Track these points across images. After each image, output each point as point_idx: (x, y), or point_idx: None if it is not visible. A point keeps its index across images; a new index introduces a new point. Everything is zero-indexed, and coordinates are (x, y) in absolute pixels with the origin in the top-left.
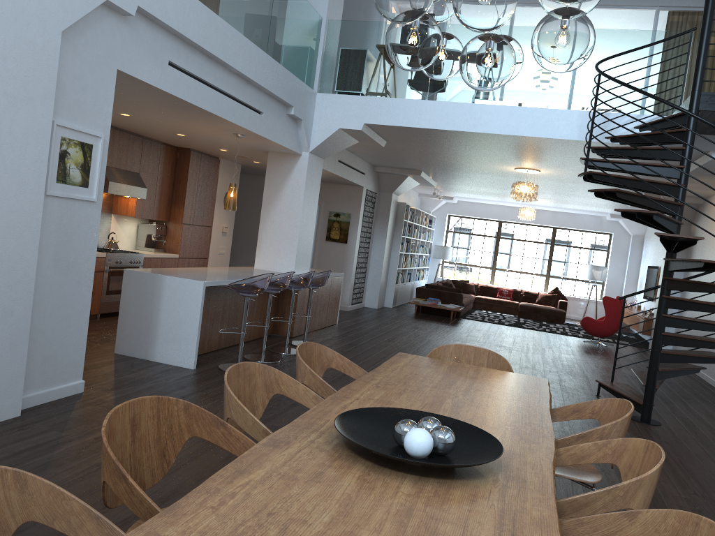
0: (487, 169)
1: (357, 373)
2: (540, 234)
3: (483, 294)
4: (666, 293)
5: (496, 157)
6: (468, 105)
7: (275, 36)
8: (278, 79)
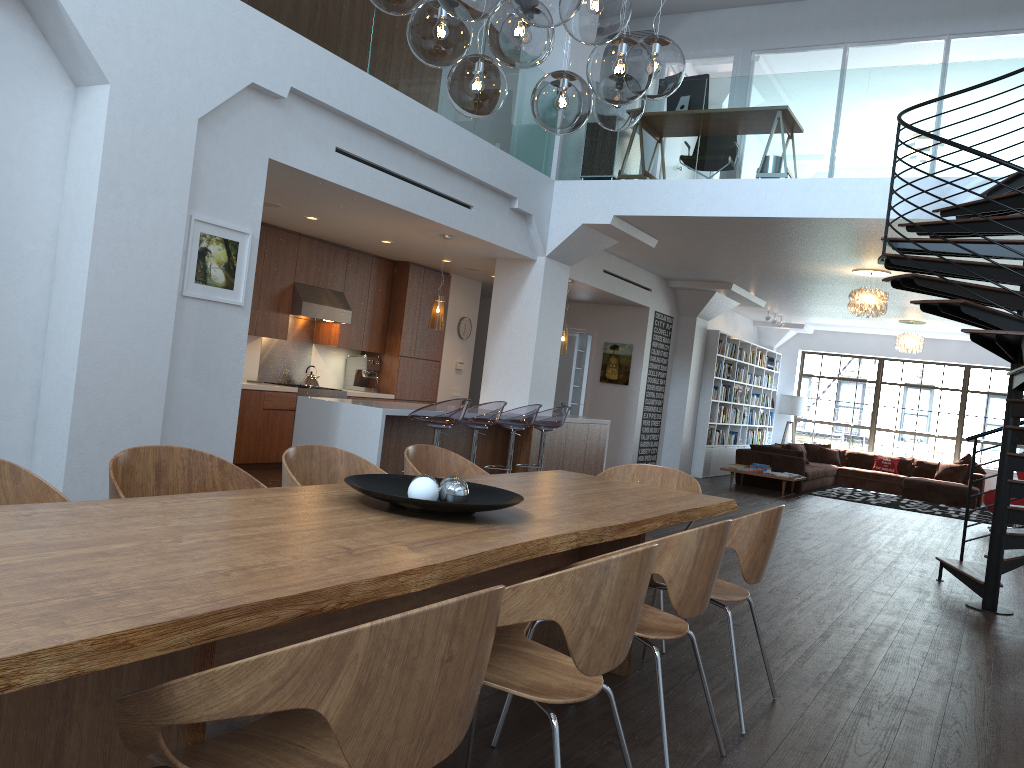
0: (815, 274)
1: None
2: (944, 377)
3: (852, 465)
4: (1012, 422)
5: (813, 254)
6: (749, 182)
7: None
8: (492, 164)
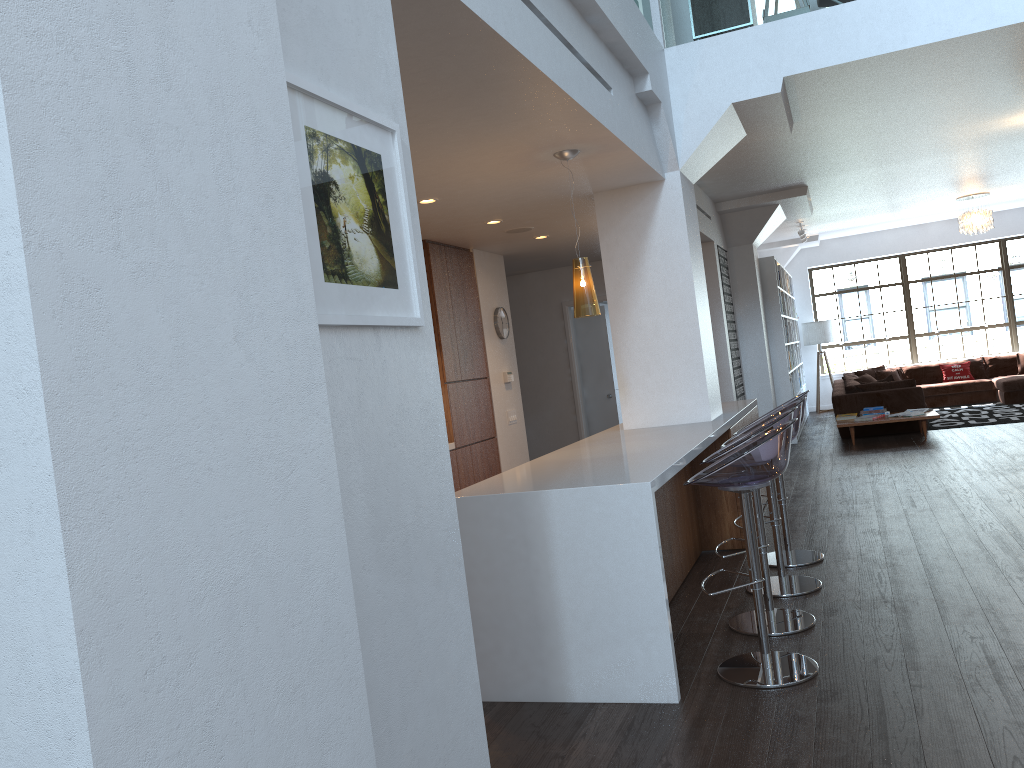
0: (958, 137)
1: None
2: (978, 258)
3: (917, 383)
4: None
5: (1016, 92)
6: None
7: None
8: (623, 10)
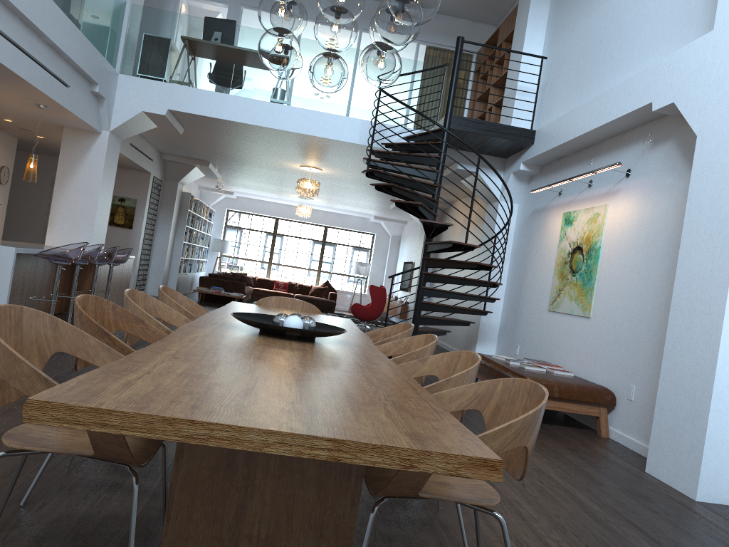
0: (274, 165)
1: (203, 313)
2: (313, 232)
3: (261, 287)
4: (425, 270)
5: (286, 154)
6: (268, 104)
7: (85, 13)
8: (87, 55)
